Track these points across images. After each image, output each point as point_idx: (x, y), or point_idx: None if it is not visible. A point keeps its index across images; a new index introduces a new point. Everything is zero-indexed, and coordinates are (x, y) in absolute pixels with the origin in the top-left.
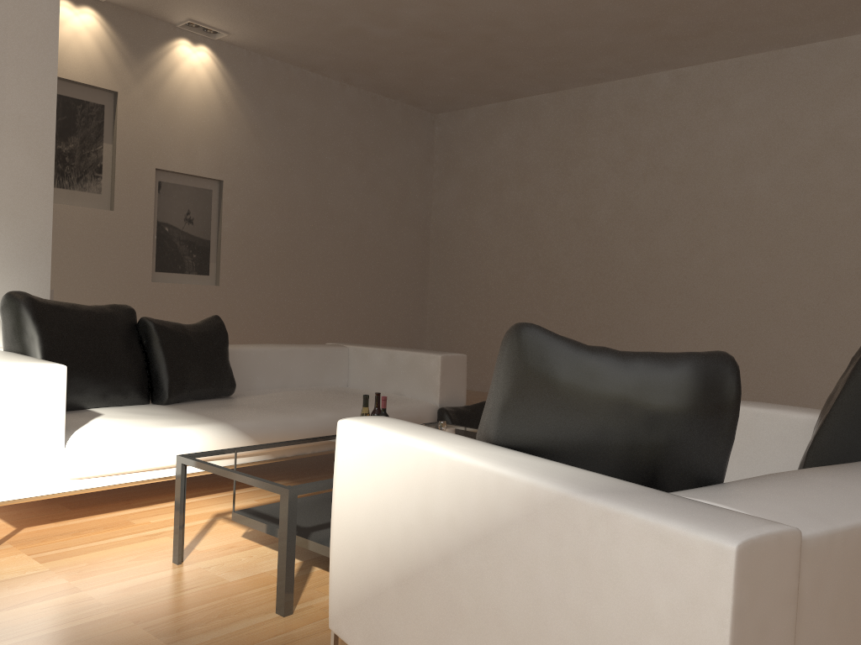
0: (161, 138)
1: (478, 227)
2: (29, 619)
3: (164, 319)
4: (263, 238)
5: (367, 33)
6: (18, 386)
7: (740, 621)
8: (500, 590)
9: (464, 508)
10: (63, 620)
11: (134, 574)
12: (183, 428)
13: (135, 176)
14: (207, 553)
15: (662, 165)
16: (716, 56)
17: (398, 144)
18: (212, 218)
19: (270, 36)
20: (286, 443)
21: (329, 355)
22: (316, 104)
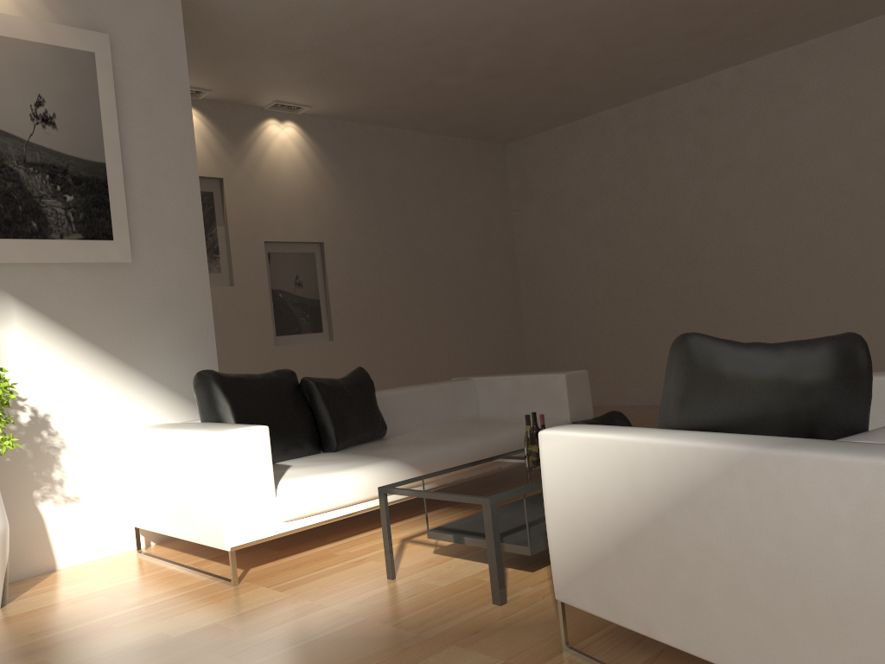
0: (265, 213)
1: (564, 246)
2: (299, 629)
3: None
4: (366, 289)
5: (438, 84)
6: (235, 448)
7: None
8: (711, 532)
9: (669, 478)
10: (326, 627)
11: (361, 590)
12: (363, 468)
13: (248, 252)
14: (411, 569)
15: (740, 159)
16: (777, 47)
17: (474, 179)
18: (318, 279)
19: (348, 102)
20: (460, 467)
21: (458, 389)
22: (395, 156)
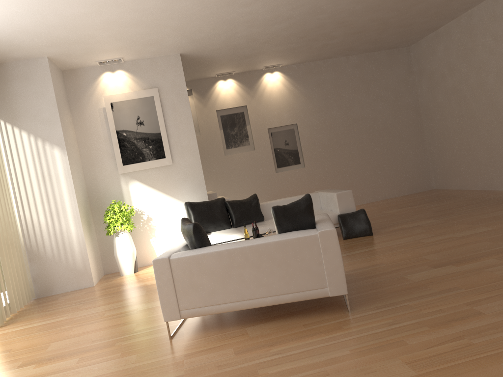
0: (267, 116)
1: (439, 101)
2: None
3: (284, 186)
4: (321, 141)
5: (330, 43)
6: (176, 231)
7: (156, 271)
8: None
9: None
10: None
11: None
12: (227, 236)
13: (260, 134)
14: None
15: None
16: None
17: (387, 71)
18: (296, 140)
19: (297, 58)
20: (238, 239)
21: None
22: (335, 72)
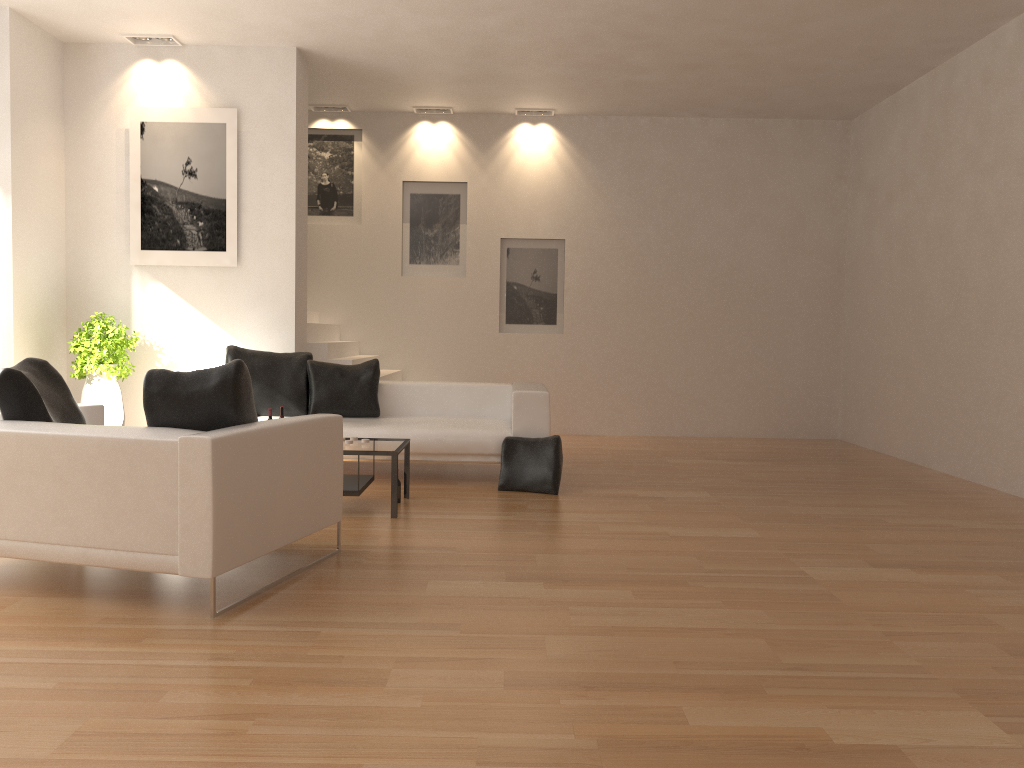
0: (505, 212)
1: (875, 251)
2: None
3: (510, 363)
4: (609, 287)
5: (641, 81)
6: None
7: None
8: None
9: None
10: None
11: None
12: None
13: (483, 247)
14: None
15: (1006, 149)
16: None
17: (787, 166)
18: (557, 274)
19: (583, 103)
20: None
21: (489, 392)
22: (670, 148)
